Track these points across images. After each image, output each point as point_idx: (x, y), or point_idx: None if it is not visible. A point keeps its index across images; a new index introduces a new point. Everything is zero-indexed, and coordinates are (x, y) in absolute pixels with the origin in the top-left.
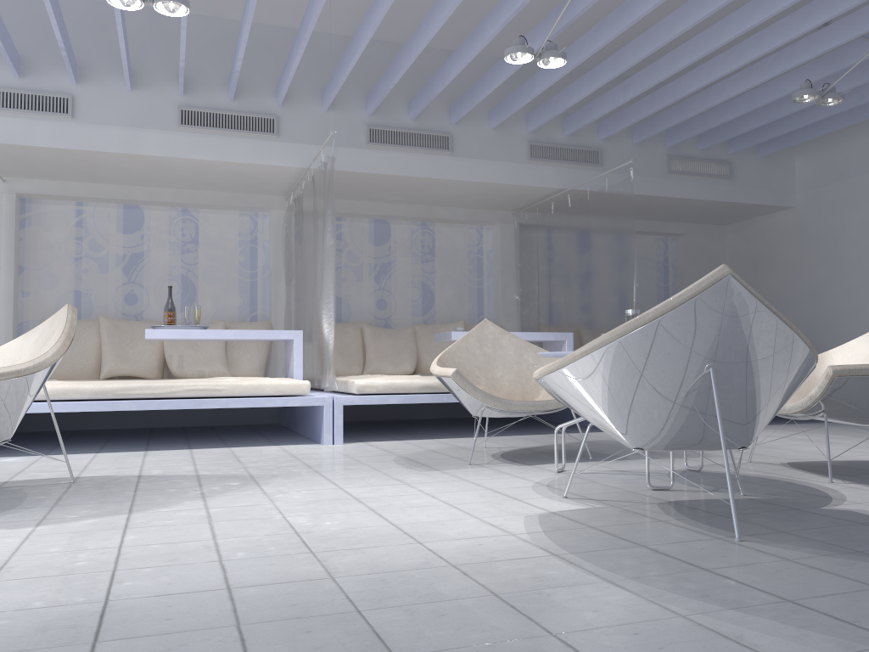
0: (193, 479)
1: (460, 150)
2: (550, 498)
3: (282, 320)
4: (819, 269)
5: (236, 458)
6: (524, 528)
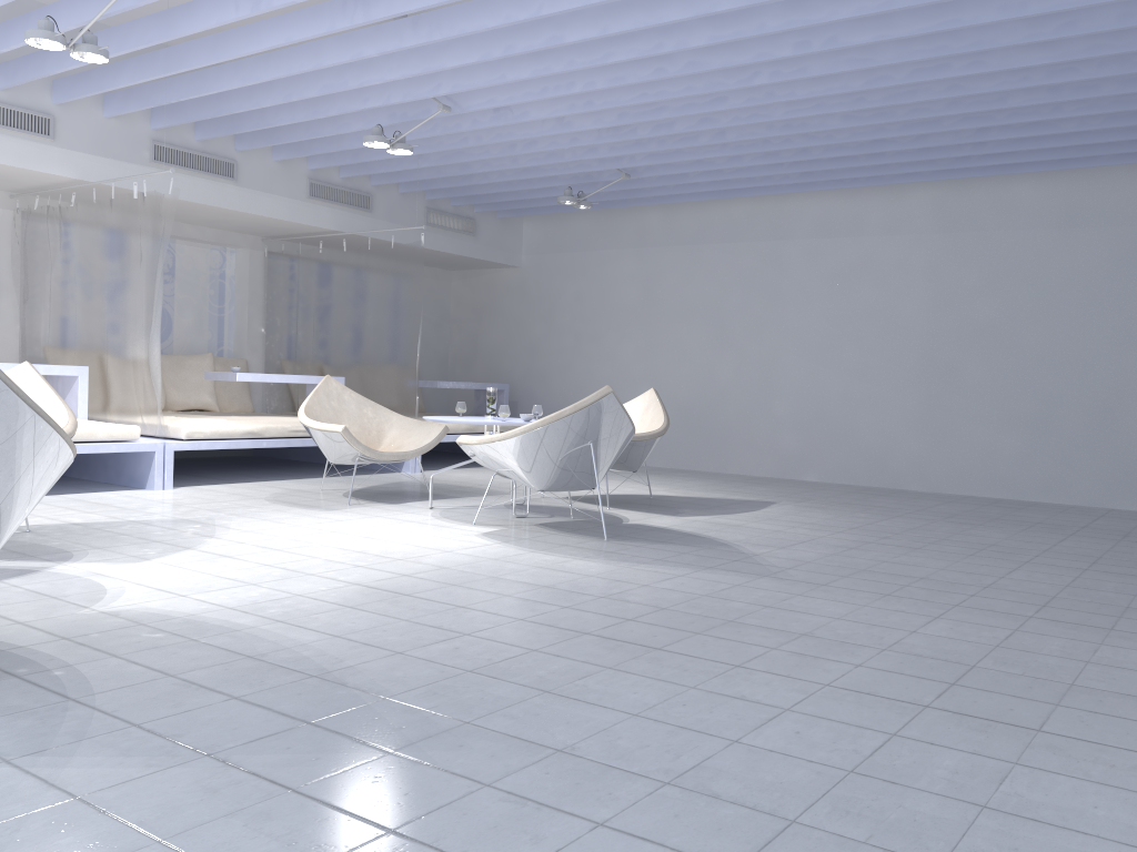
0: (141, 524)
1: (244, 180)
2: (466, 525)
3: (3, 343)
4: (537, 327)
5: (111, 506)
6: (488, 541)
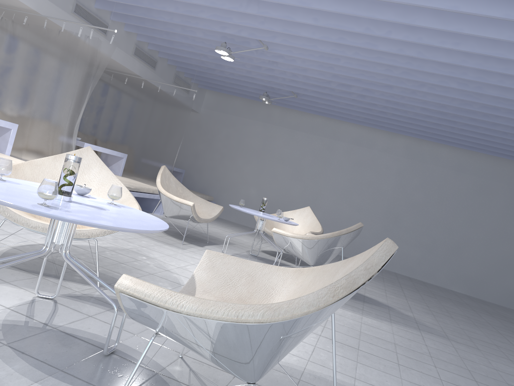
0: (111, 251)
1: (109, 36)
2: None
3: None
4: (202, 145)
5: None
6: None
